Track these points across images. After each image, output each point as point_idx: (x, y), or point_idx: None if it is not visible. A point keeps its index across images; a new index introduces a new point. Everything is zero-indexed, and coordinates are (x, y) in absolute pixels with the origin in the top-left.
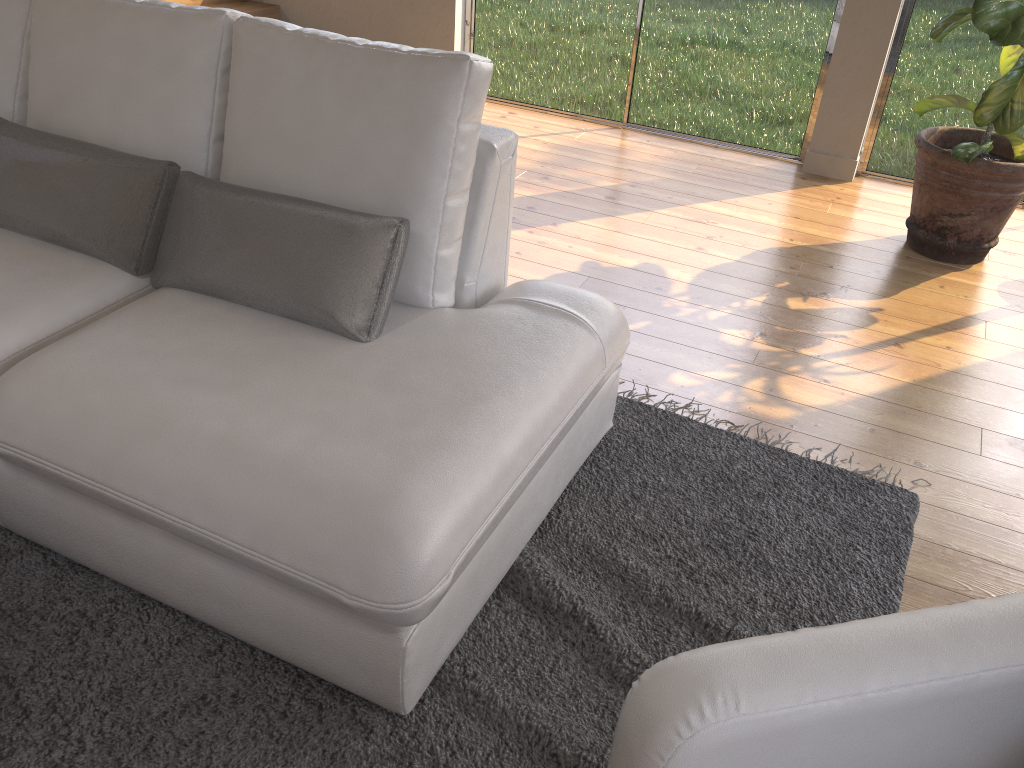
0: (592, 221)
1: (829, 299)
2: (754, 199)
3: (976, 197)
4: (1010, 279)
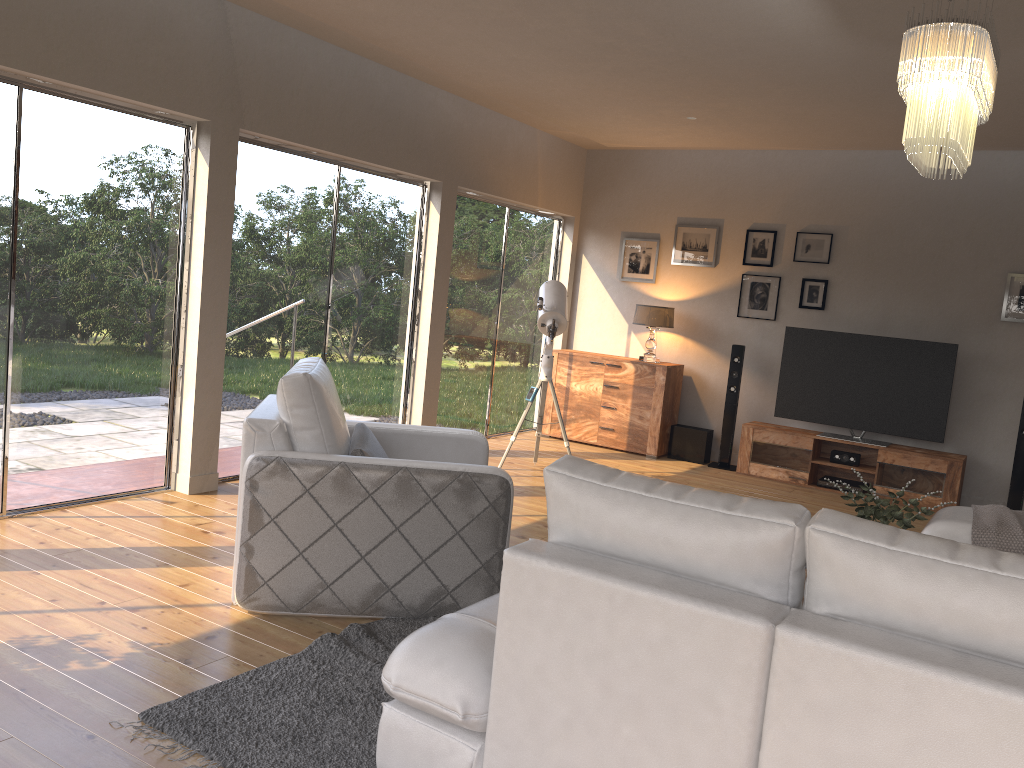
0: None
1: None
2: None
3: None
4: None
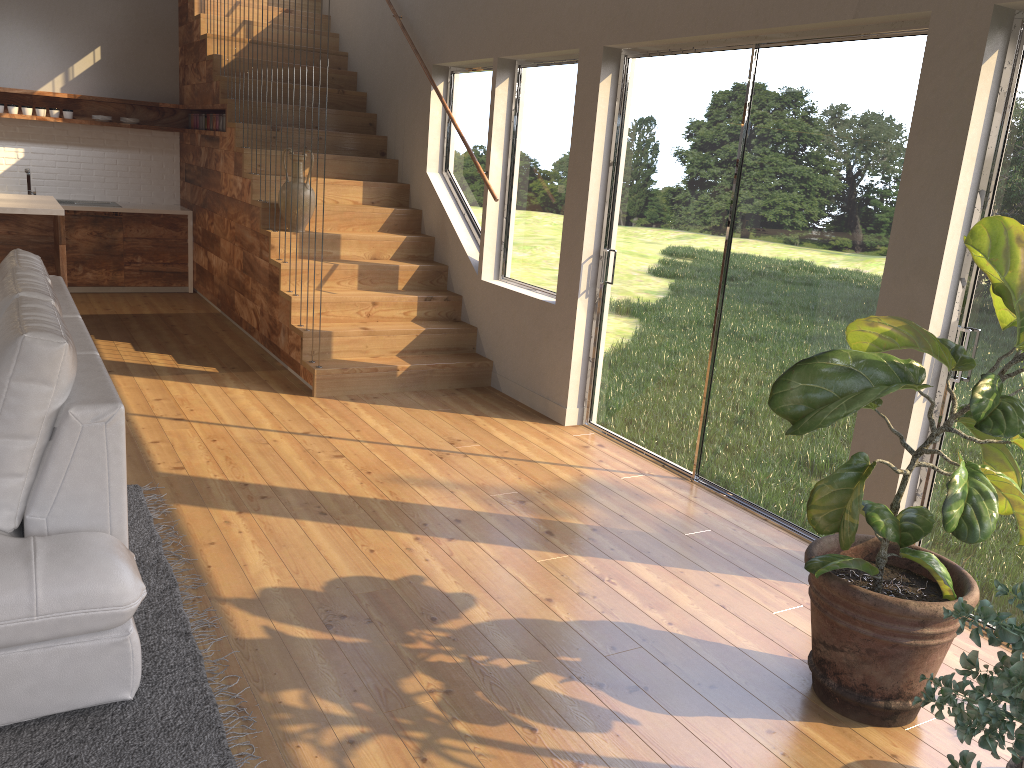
0: (491, 545)
1: (594, 690)
2: (707, 575)
3: (844, 627)
4: (895, 760)
